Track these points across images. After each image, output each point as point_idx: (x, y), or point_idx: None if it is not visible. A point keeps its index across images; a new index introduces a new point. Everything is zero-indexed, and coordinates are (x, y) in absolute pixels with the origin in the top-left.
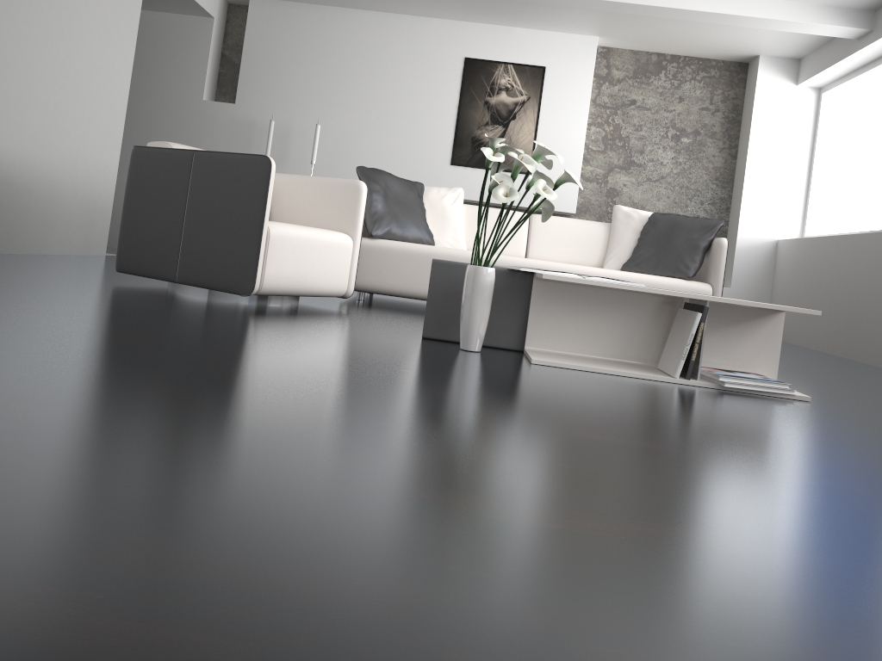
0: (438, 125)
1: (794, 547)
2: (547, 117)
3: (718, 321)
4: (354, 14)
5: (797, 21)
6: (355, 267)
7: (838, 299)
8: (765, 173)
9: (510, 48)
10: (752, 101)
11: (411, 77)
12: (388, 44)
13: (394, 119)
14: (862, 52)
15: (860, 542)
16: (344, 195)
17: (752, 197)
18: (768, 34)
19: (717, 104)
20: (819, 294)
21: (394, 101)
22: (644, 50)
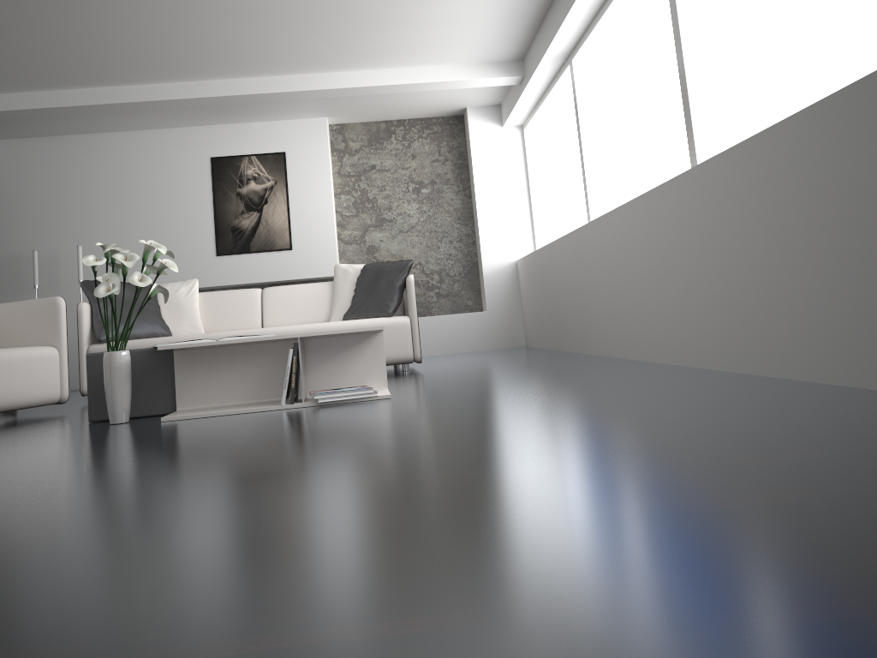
0: (198, 222)
1: (67, 500)
2: (296, 195)
3: (332, 350)
4: (99, 137)
5: (463, 80)
6: (66, 373)
7: (548, 302)
8: (493, 206)
9: (250, 141)
10: (470, 147)
11: (164, 184)
12: (137, 158)
13: (155, 225)
14: (526, 94)
15: (136, 487)
16: (45, 312)
17: (487, 228)
18: (459, 91)
19: (445, 154)
20: (540, 301)
21: (152, 209)
22: (373, 120)
